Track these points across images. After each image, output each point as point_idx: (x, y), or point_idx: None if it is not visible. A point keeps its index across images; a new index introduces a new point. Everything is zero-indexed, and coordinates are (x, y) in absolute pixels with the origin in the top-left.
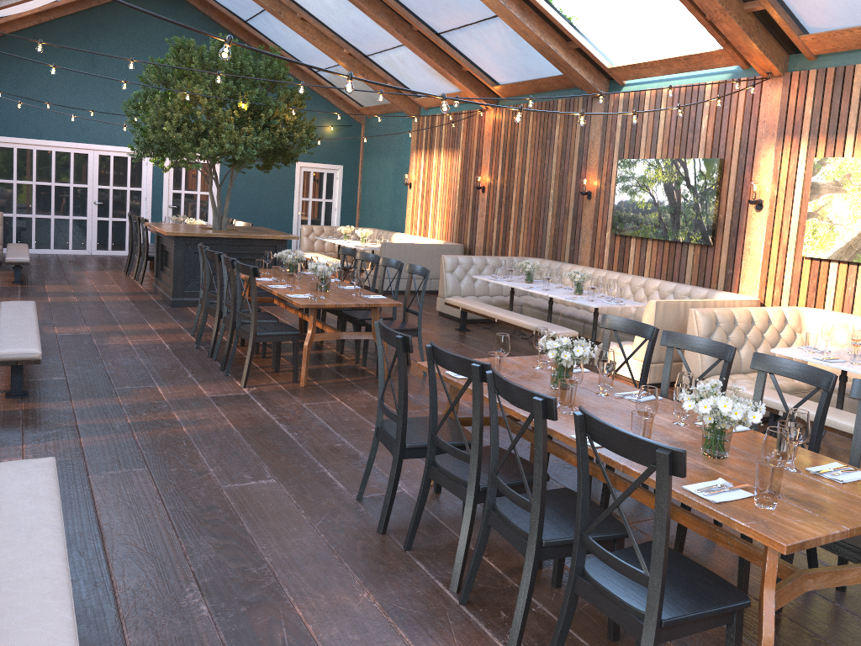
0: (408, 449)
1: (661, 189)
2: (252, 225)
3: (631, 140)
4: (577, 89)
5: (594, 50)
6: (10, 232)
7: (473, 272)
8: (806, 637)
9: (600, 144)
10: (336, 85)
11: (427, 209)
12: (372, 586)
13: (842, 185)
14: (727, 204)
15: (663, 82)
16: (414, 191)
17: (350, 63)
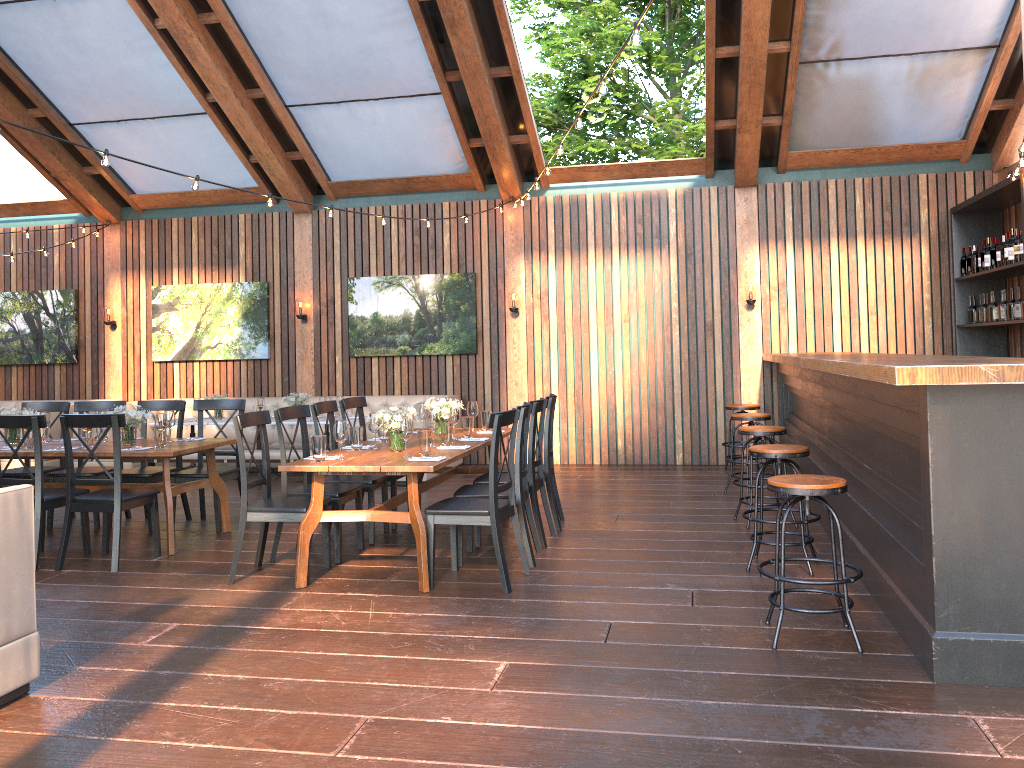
0: None
1: (21, 319)
2: None
3: None
4: None
5: None
6: None
7: None
8: (188, 532)
9: None
10: None
11: None
12: None
13: (175, 305)
14: (86, 327)
15: (11, 222)
16: None
17: None
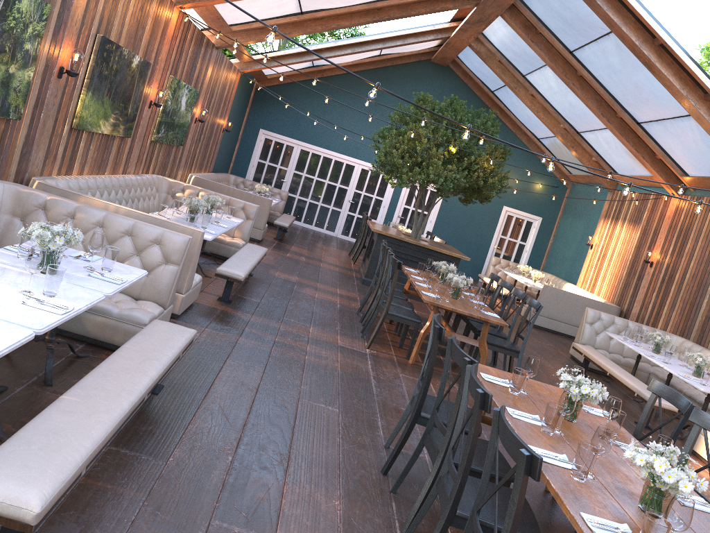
0: (422, 417)
1: None
2: (445, 242)
3: None
4: None
5: None
6: (291, 207)
7: (612, 330)
8: None
9: None
10: (552, 152)
11: (599, 270)
12: (346, 500)
13: None
14: None
15: None
16: (593, 252)
17: (563, 136)
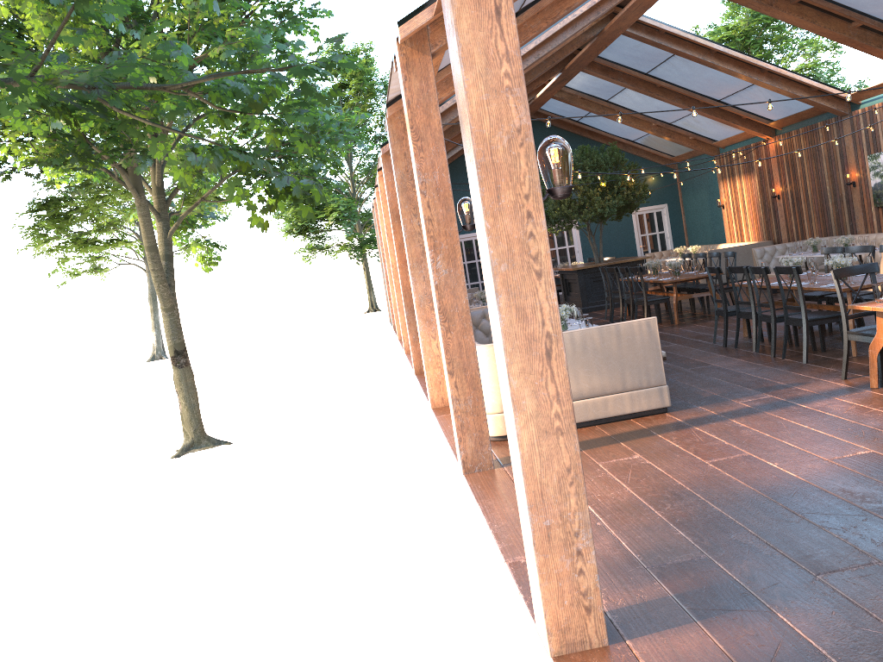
0: (729, 312)
1: None
2: (615, 257)
3: (873, 141)
4: (829, 113)
5: (829, 88)
6: None
7: (777, 255)
8: None
9: (853, 147)
10: (650, 146)
11: (739, 221)
12: (722, 354)
13: None
14: None
15: None
16: (726, 210)
17: (658, 131)
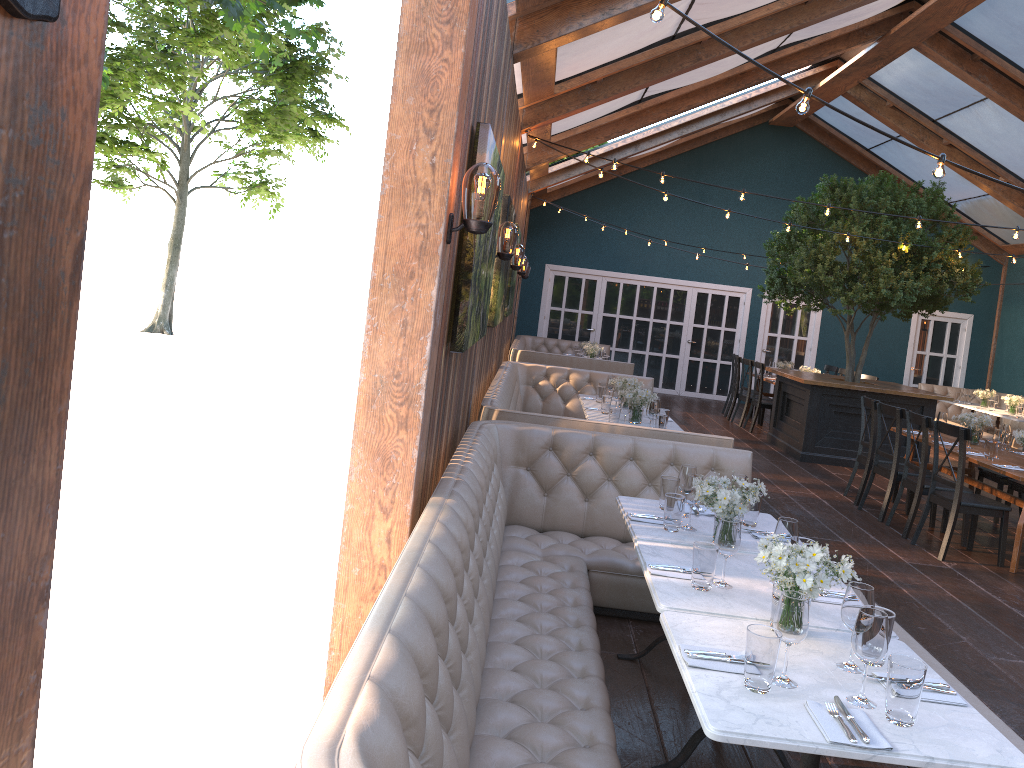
0: None
1: None
2: (877, 378)
3: None
4: None
5: None
6: None
7: None
8: None
9: None
10: (975, 218)
11: None
12: None
13: None
14: None
15: None
16: None
17: (1005, 193)
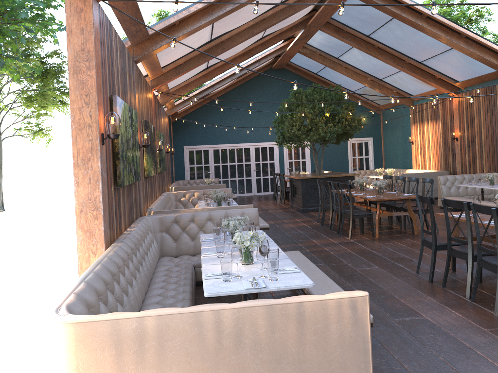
0: (438, 246)
1: None
2: (332, 171)
3: None
4: None
5: None
6: None
7: (457, 183)
8: None
9: None
10: (364, 96)
11: (424, 154)
12: (430, 296)
13: None
14: None
15: None
16: (415, 145)
17: (372, 84)
